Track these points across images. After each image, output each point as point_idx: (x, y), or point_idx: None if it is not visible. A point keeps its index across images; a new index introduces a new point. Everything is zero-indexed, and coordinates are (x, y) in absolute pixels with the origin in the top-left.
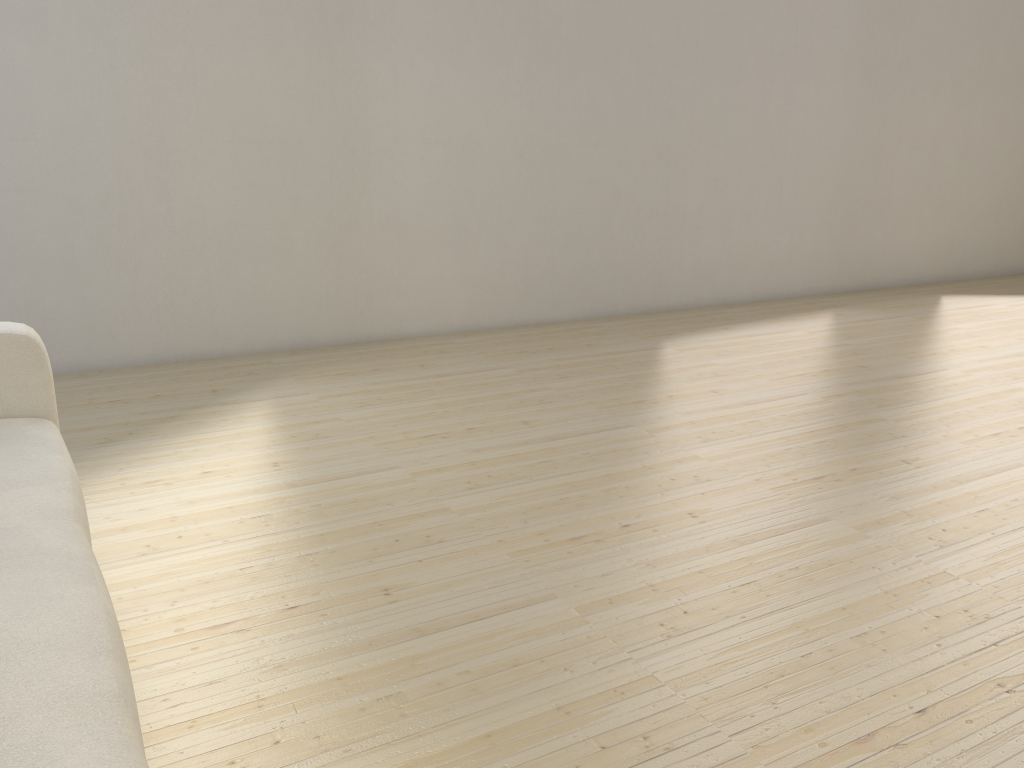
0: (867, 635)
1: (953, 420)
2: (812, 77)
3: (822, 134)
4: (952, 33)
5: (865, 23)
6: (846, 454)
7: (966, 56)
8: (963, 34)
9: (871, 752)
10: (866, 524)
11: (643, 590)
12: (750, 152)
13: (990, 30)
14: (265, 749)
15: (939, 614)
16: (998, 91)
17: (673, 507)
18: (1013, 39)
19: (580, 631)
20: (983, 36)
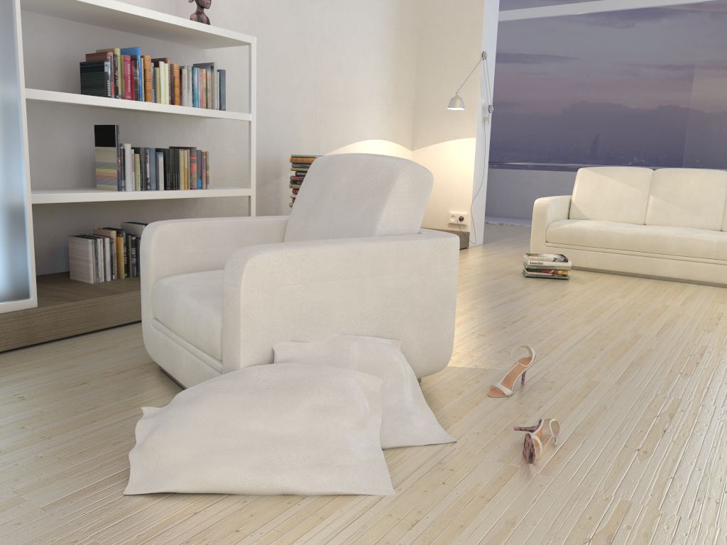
0: (586, 308)
1: (726, 429)
2: None
3: None
4: None
5: None
6: (721, 373)
7: None
8: None
9: (559, 294)
10: (638, 336)
11: (663, 310)
12: None
13: None
14: (664, 285)
15: (573, 314)
16: None
17: (720, 332)
18: None
19: (655, 301)
20: None
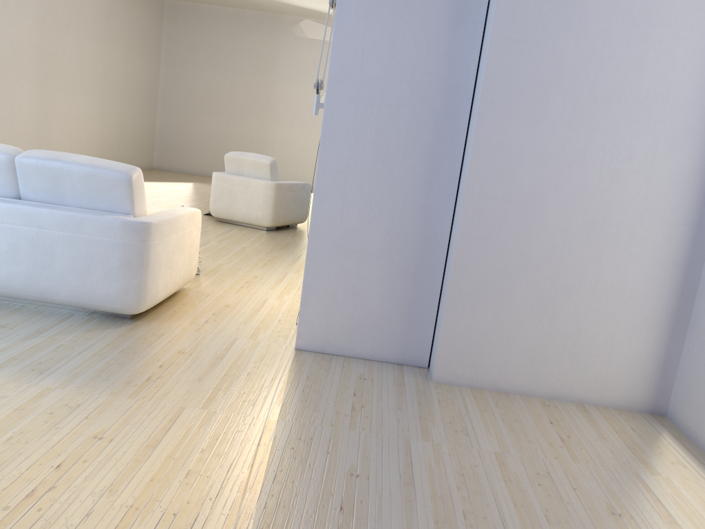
0: None
1: None
2: (21, 81)
3: (26, 106)
4: (70, 67)
5: (39, 59)
6: None
7: (75, 78)
8: (73, 68)
9: None
10: None
11: None
12: (0, 112)
13: (82, 68)
14: None
15: None
16: (87, 94)
17: None
18: (90, 73)
19: None
20: (80, 70)
